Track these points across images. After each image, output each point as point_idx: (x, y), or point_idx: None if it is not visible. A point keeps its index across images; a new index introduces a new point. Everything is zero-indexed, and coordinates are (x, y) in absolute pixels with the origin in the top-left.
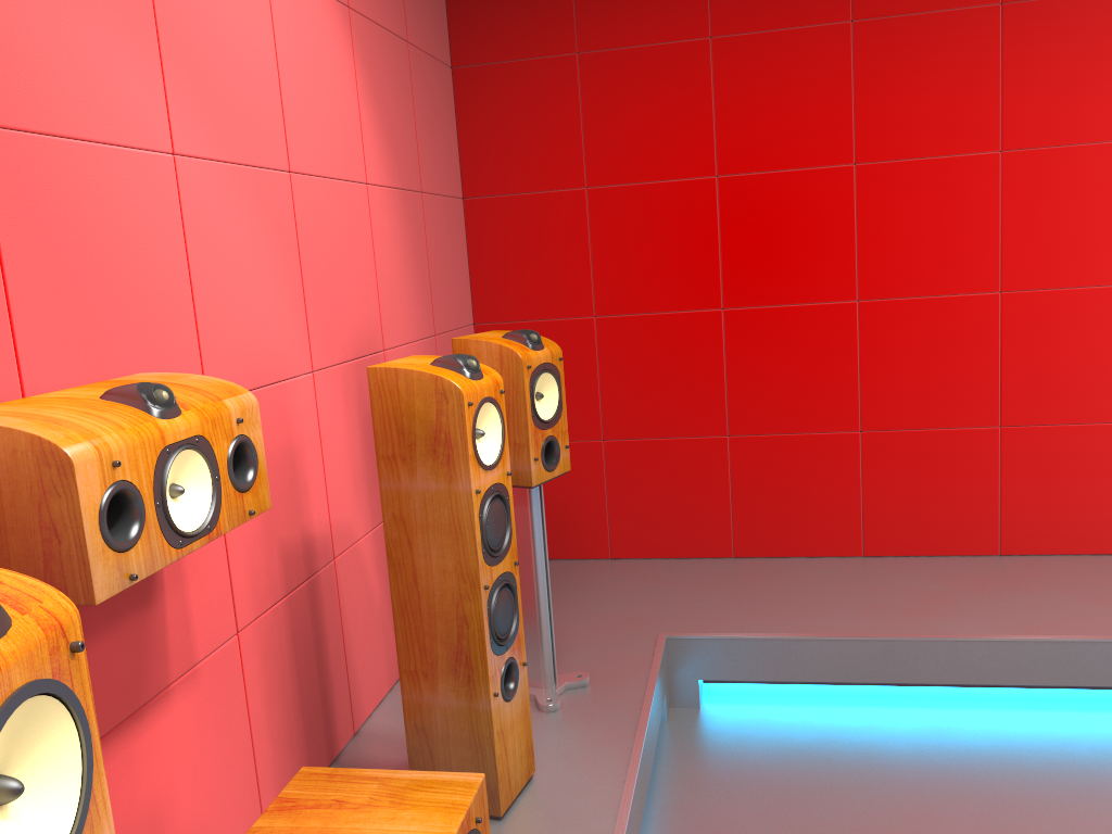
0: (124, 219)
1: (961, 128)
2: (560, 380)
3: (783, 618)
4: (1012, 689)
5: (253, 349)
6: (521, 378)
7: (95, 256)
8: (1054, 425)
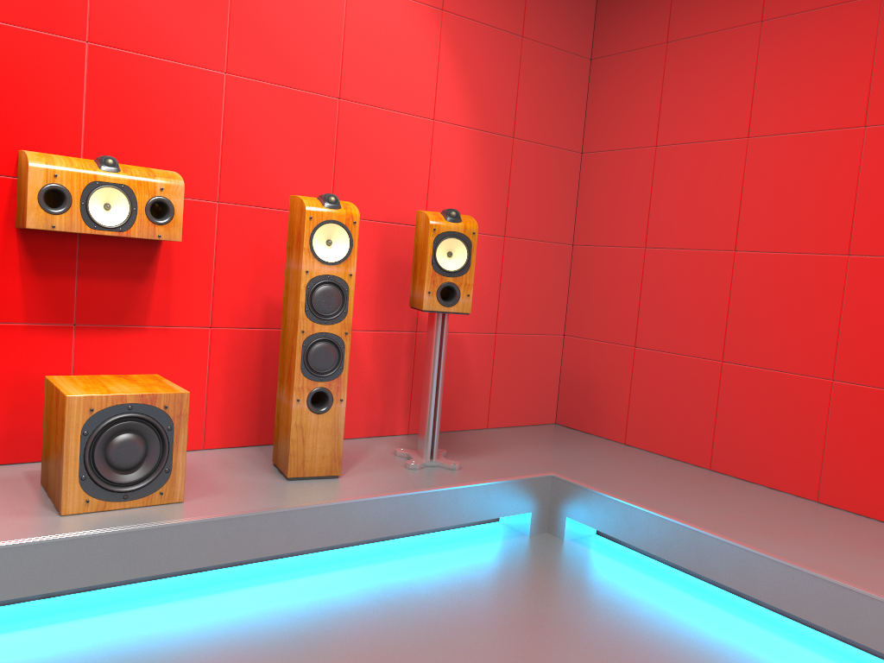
0: (175, 98)
1: None
2: (471, 248)
3: (650, 496)
4: (829, 637)
5: (270, 186)
6: (428, 236)
7: (148, 110)
8: None
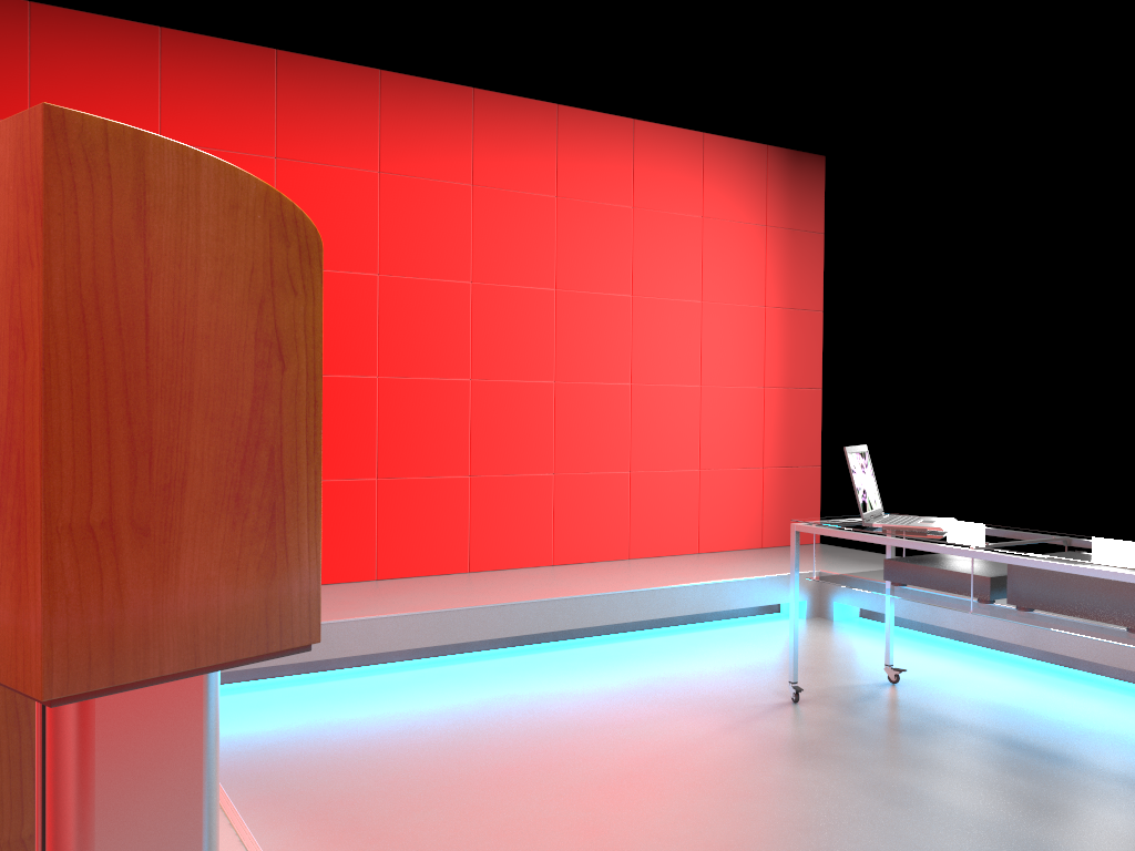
0: None
1: (352, 253)
2: None
3: None
4: (402, 662)
5: None
6: None
7: None
8: (413, 477)
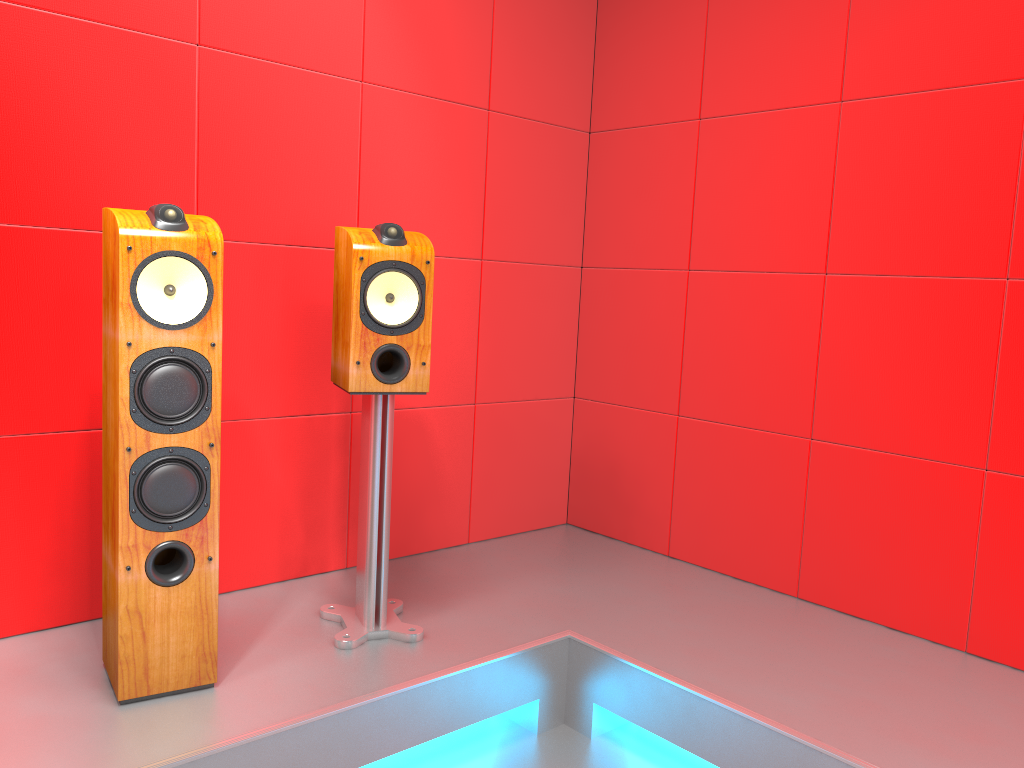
0: None
1: None
2: (425, 287)
3: (724, 670)
4: None
5: (82, 192)
6: (351, 269)
7: None
8: None
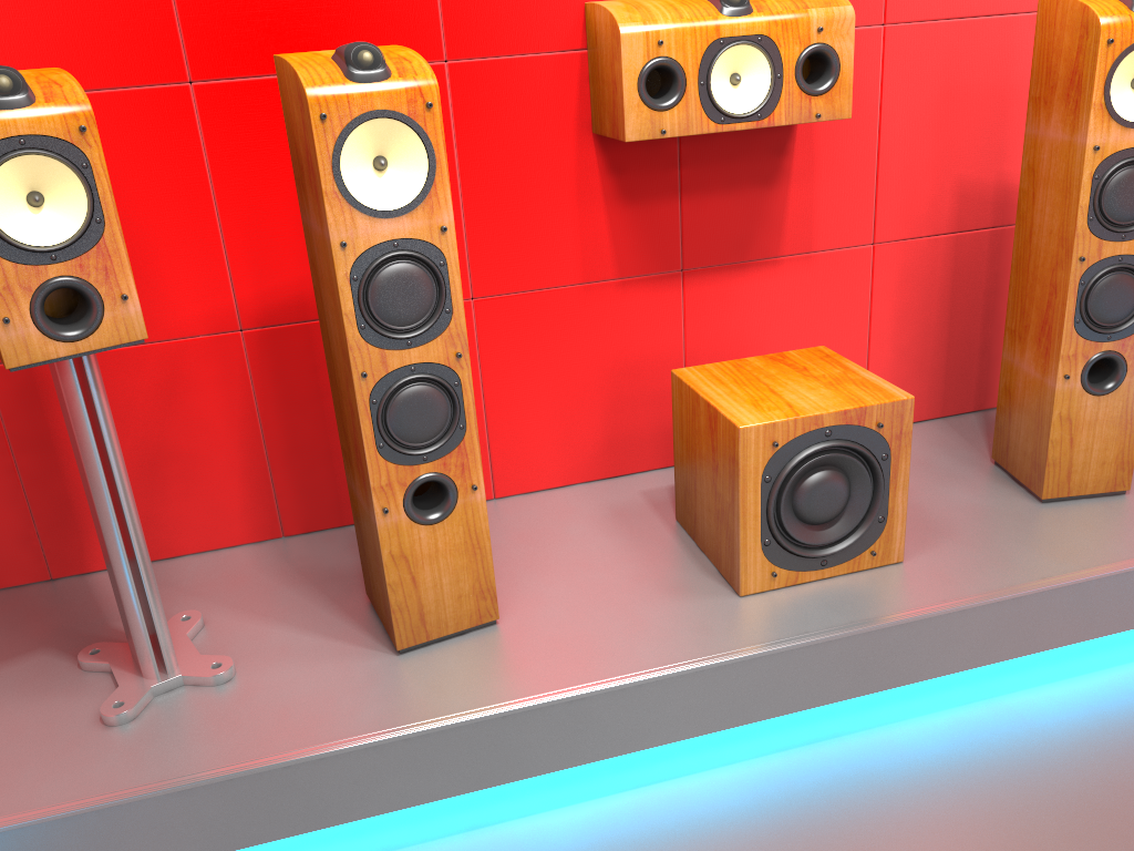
0: None
1: None
2: None
3: None
4: None
5: None
6: None
7: None
8: None
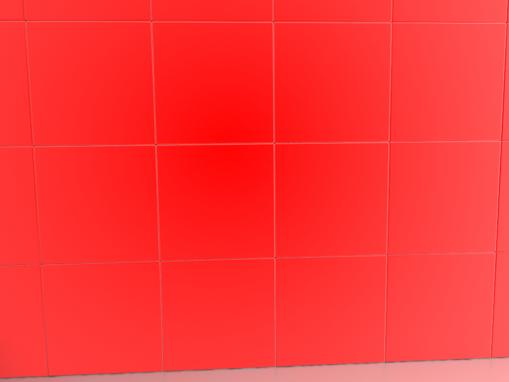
0: None
1: None
2: None
3: None
4: None
5: None
6: None
7: None
8: (428, 253)
